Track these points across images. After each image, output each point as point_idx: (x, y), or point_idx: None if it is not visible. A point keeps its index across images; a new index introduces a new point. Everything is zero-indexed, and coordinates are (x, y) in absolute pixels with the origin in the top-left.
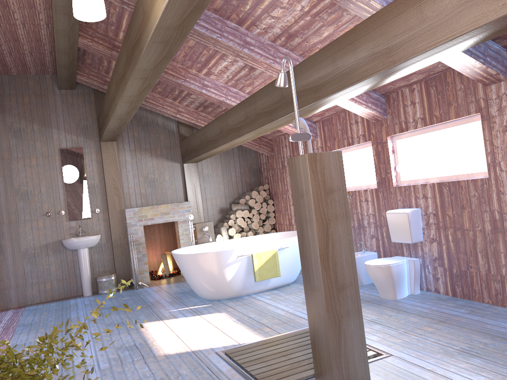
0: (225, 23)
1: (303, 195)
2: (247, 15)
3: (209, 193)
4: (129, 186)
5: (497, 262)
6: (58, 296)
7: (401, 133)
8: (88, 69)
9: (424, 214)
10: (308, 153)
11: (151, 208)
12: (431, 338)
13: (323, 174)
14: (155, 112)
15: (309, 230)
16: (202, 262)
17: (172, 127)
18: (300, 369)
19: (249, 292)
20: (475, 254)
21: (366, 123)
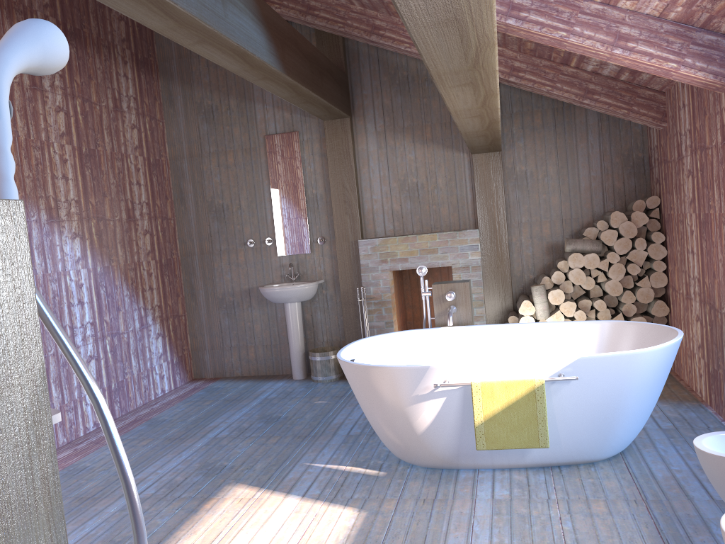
0: None
1: None
2: None
3: (526, 212)
4: (373, 198)
5: None
6: (264, 371)
7: None
8: None
9: None
10: None
11: (403, 240)
12: None
13: None
14: None
15: None
16: (365, 384)
17: None
18: None
19: (476, 465)
20: None
21: None
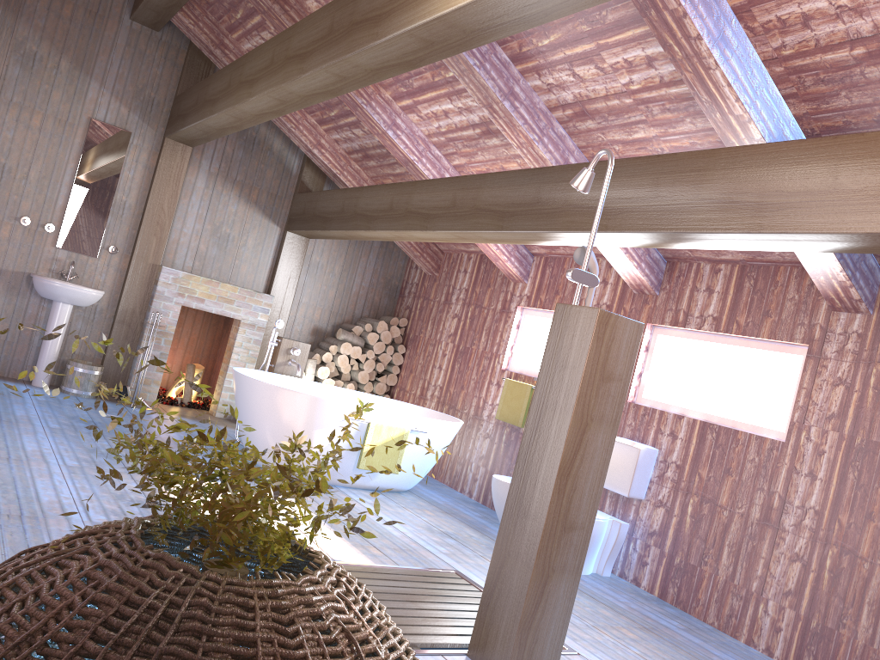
0: (493, 48)
1: (565, 368)
2: (536, 53)
3: (307, 295)
4: (183, 230)
5: (749, 569)
6: None
7: (672, 326)
8: (201, 9)
9: (661, 461)
10: (602, 309)
11: (206, 282)
12: (634, 648)
13: (608, 348)
14: (274, 128)
15: (554, 424)
16: (286, 405)
17: (291, 164)
18: (440, 630)
19: (338, 482)
20: (720, 547)
21: (620, 289)
